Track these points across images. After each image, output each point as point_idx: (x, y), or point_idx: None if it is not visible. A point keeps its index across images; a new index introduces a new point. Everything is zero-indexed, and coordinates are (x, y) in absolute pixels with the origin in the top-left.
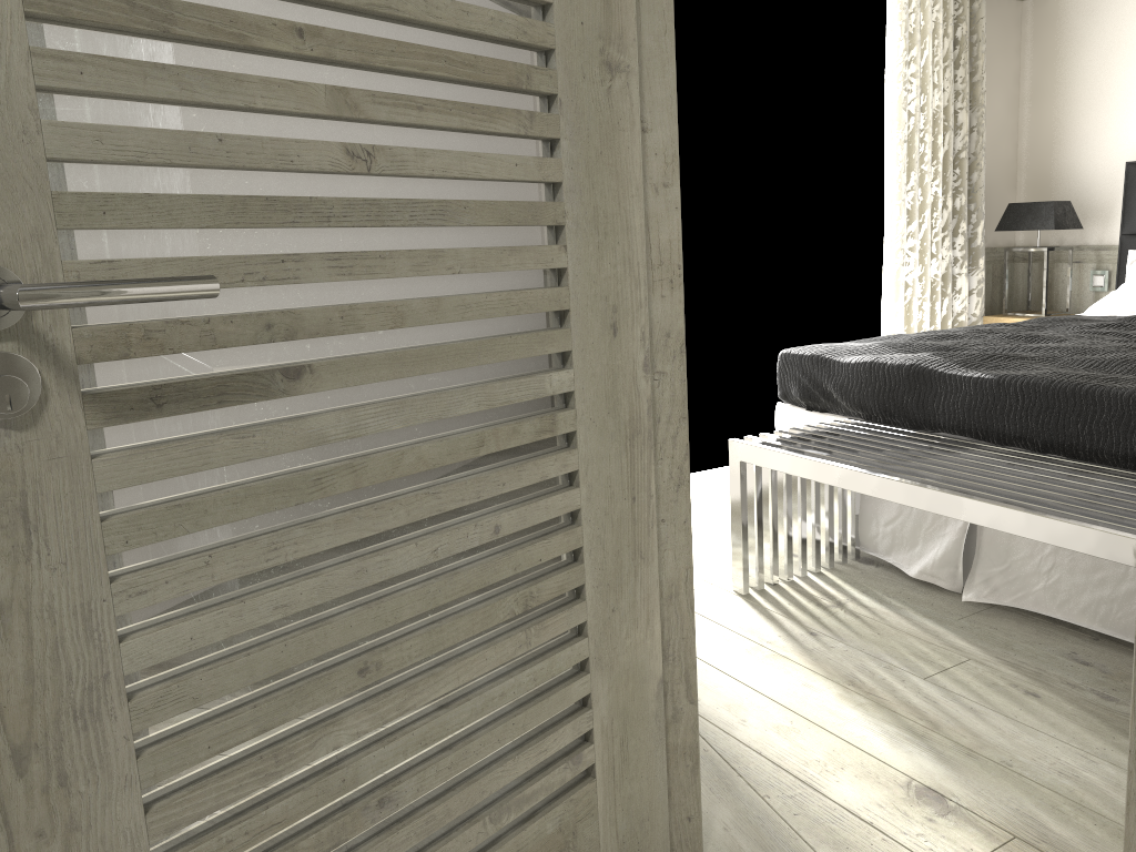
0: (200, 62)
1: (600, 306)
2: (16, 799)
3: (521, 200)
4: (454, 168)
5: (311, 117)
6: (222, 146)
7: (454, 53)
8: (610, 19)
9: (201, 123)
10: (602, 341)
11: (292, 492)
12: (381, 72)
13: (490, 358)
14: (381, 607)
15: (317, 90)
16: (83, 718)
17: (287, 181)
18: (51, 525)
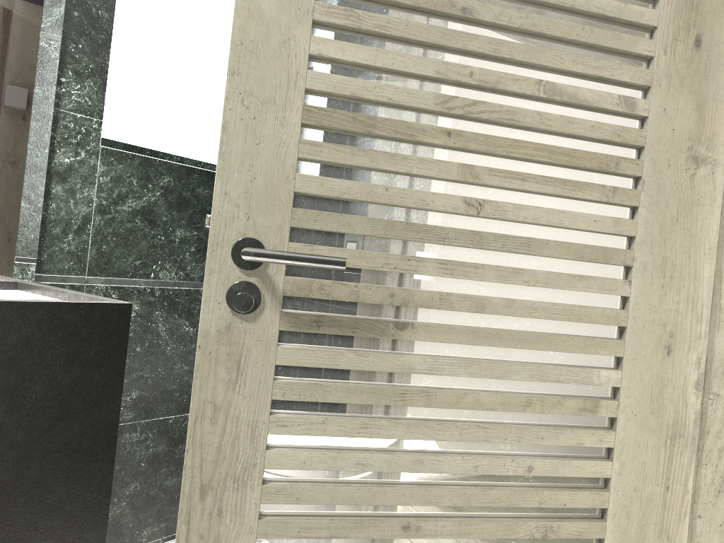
0: (389, 149)
1: (657, 330)
2: (195, 511)
3: (600, 245)
4: (542, 218)
5: (450, 181)
6: (387, 193)
7: (556, 147)
8: (702, 127)
9: (382, 180)
10: (655, 356)
11: (384, 396)
12: (503, 158)
13: (548, 347)
14: (427, 490)
15: (453, 165)
16: (238, 483)
17: (427, 215)
18: (249, 374)
